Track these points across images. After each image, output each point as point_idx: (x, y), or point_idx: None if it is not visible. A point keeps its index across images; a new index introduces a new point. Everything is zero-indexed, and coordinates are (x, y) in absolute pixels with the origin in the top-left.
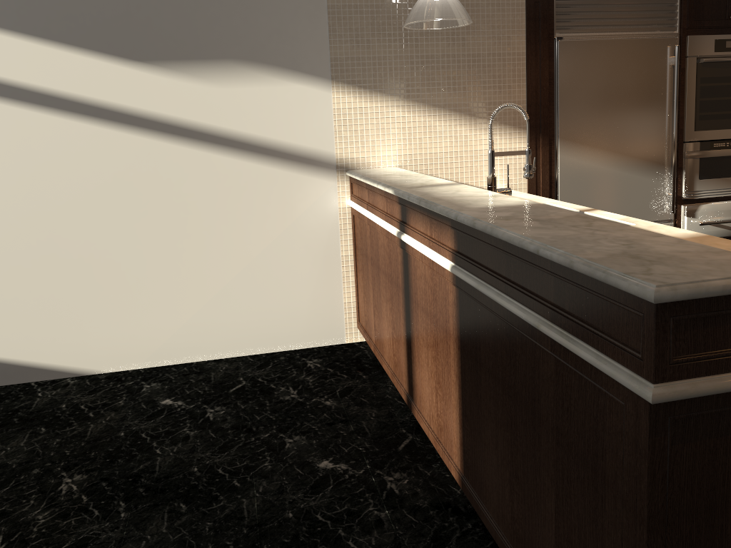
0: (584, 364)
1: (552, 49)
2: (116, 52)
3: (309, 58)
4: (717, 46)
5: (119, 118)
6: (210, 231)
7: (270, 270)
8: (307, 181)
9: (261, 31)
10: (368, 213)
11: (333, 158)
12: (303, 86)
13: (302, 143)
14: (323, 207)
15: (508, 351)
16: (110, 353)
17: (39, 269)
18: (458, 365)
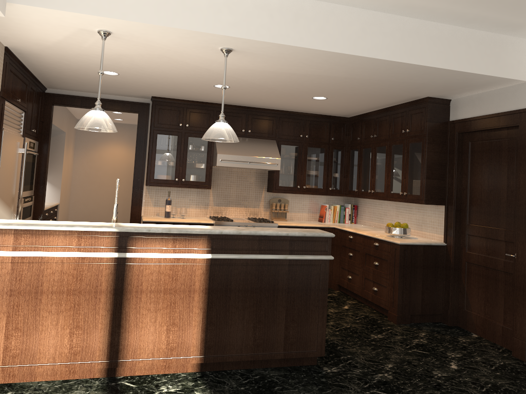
0: (305, 261)
1: (1, 135)
2: None
3: None
4: (29, 145)
5: None
6: None
7: None
8: None
9: None
10: (27, 252)
11: None
12: None
13: None
14: None
15: (257, 275)
16: None
17: None
18: (204, 302)
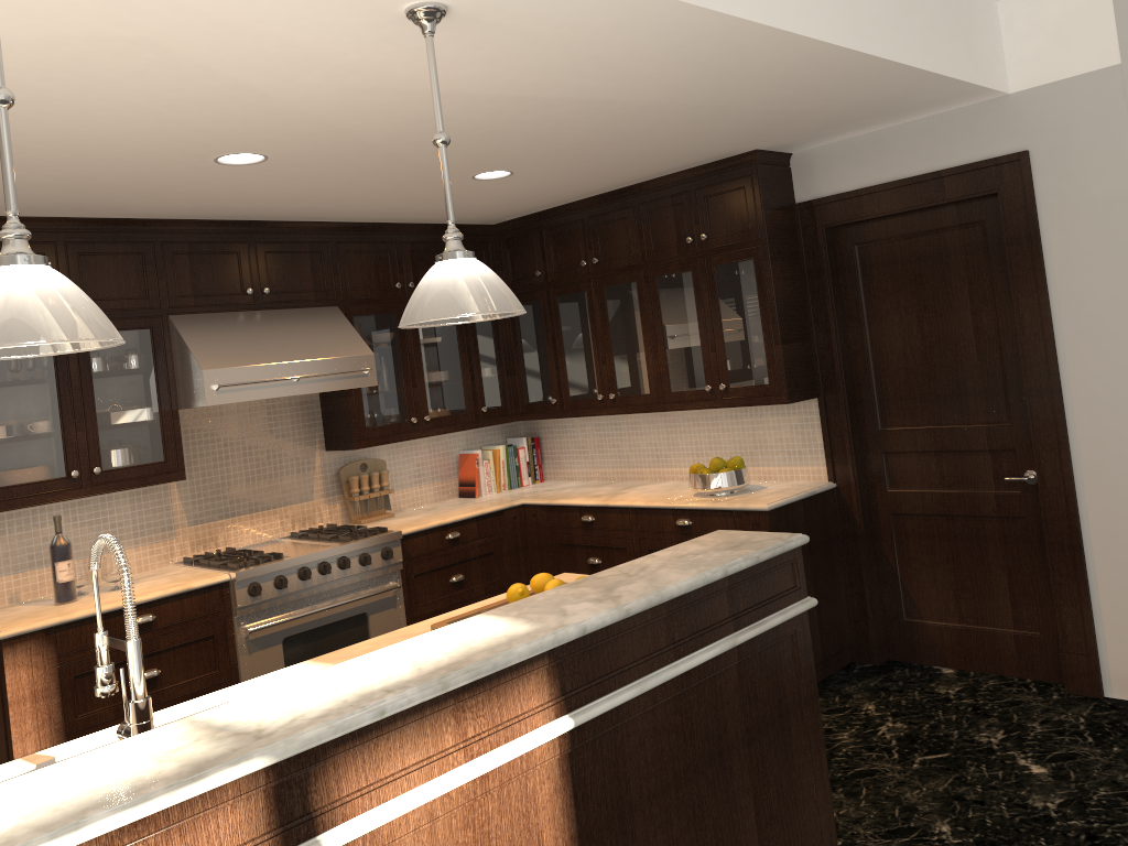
0: (767, 635)
1: None
2: None
3: None
4: None
5: None
6: None
7: None
8: None
9: None
10: None
11: None
12: None
13: None
14: None
15: (680, 728)
16: None
17: None
18: None
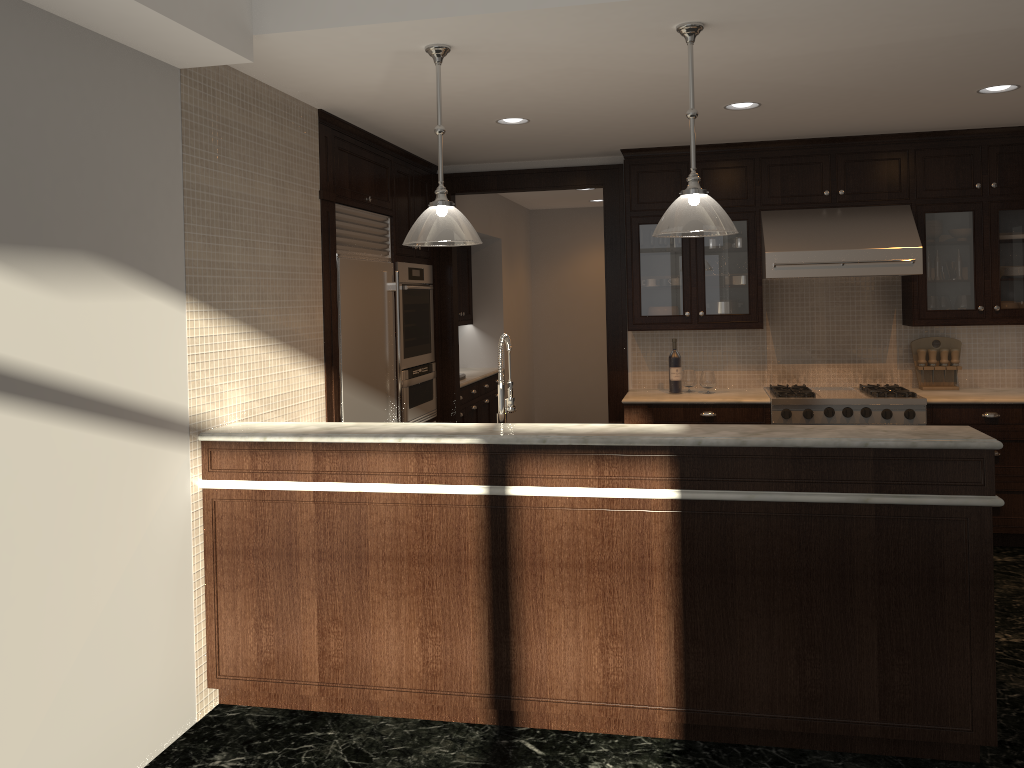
0: (921, 509)
1: (336, 267)
2: None
3: (166, 258)
4: (409, 274)
5: None
6: (44, 580)
7: (120, 629)
8: (161, 457)
9: (118, 207)
10: (335, 484)
11: (186, 415)
12: (159, 302)
13: (157, 395)
14: (177, 498)
15: (795, 540)
16: None
17: None
18: (675, 593)
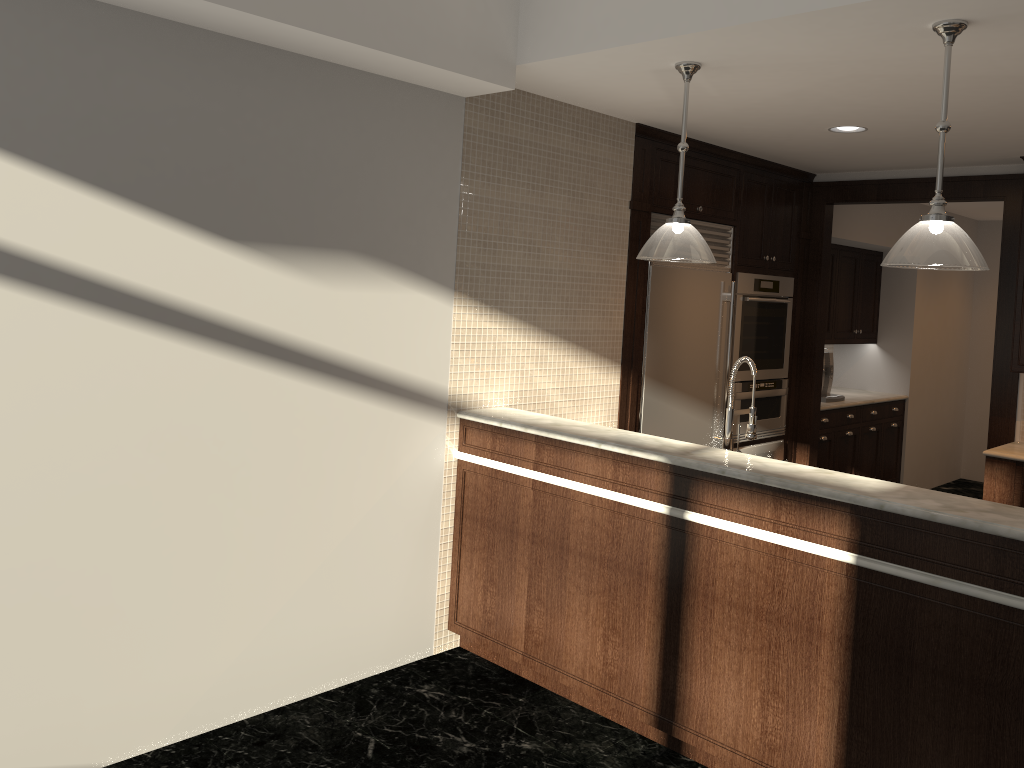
0: None
1: (646, 274)
2: (203, 222)
3: (434, 260)
4: (755, 285)
5: (192, 326)
6: (291, 503)
7: (359, 557)
8: (415, 426)
9: (388, 216)
10: (548, 476)
11: (445, 393)
12: (424, 296)
13: (415, 373)
14: (428, 462)
15: (990, 648)
16: (116, 729)
17: (19, 589)
18: (843, 668)
